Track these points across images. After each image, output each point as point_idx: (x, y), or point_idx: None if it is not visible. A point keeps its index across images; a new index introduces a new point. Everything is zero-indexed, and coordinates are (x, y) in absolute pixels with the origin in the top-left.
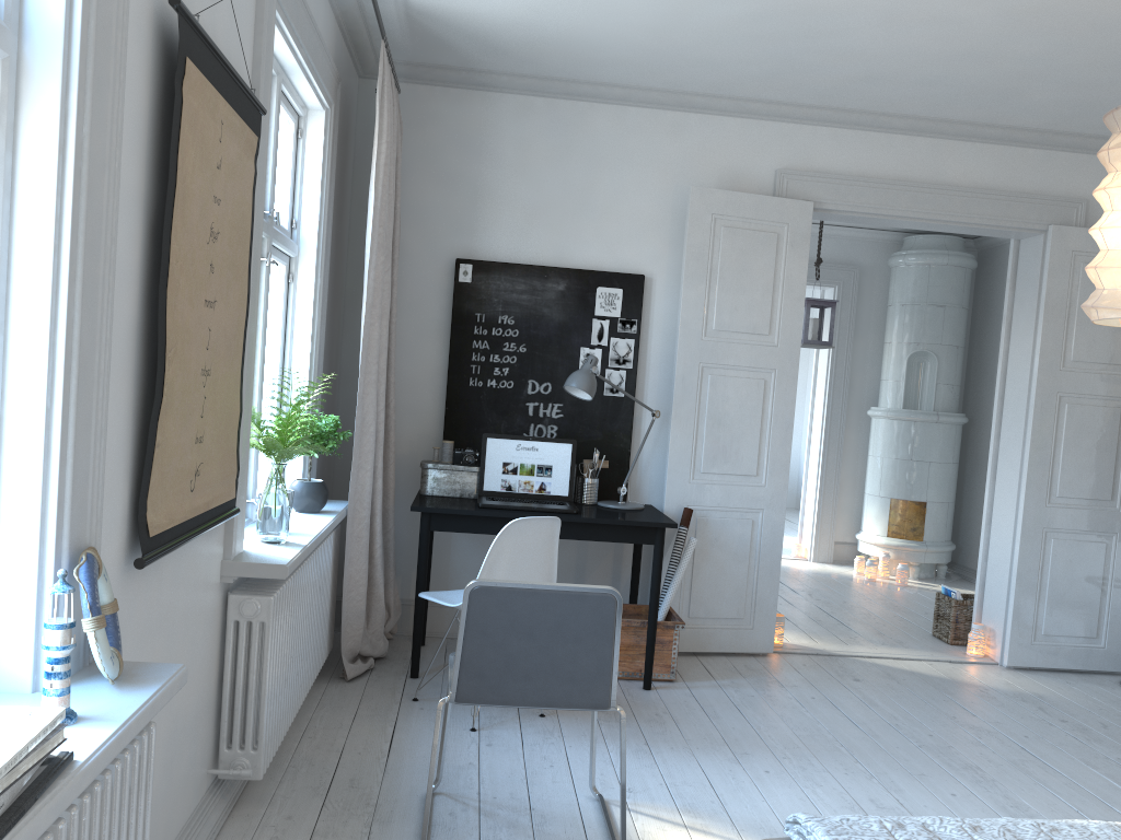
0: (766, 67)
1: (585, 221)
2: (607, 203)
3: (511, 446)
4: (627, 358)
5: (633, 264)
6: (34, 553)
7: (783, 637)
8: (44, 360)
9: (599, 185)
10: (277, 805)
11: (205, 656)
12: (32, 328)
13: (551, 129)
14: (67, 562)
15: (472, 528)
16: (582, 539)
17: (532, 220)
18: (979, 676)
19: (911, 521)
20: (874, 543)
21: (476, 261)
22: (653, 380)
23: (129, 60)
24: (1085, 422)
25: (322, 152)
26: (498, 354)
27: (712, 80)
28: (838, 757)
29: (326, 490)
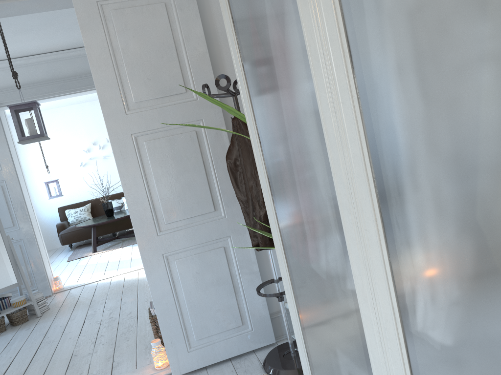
0: None
1: None
2: None
3: None
4: None
5: None
6: None
7: None
8: None
9: None
10: None
11: None
12: None
13: None
14: None
15: None
16: None
17: None
18: None
19: None
20: None
21: None
22: None
23: None
24: (167, 153)
25: None
26: None
27: None
28: None
29: None
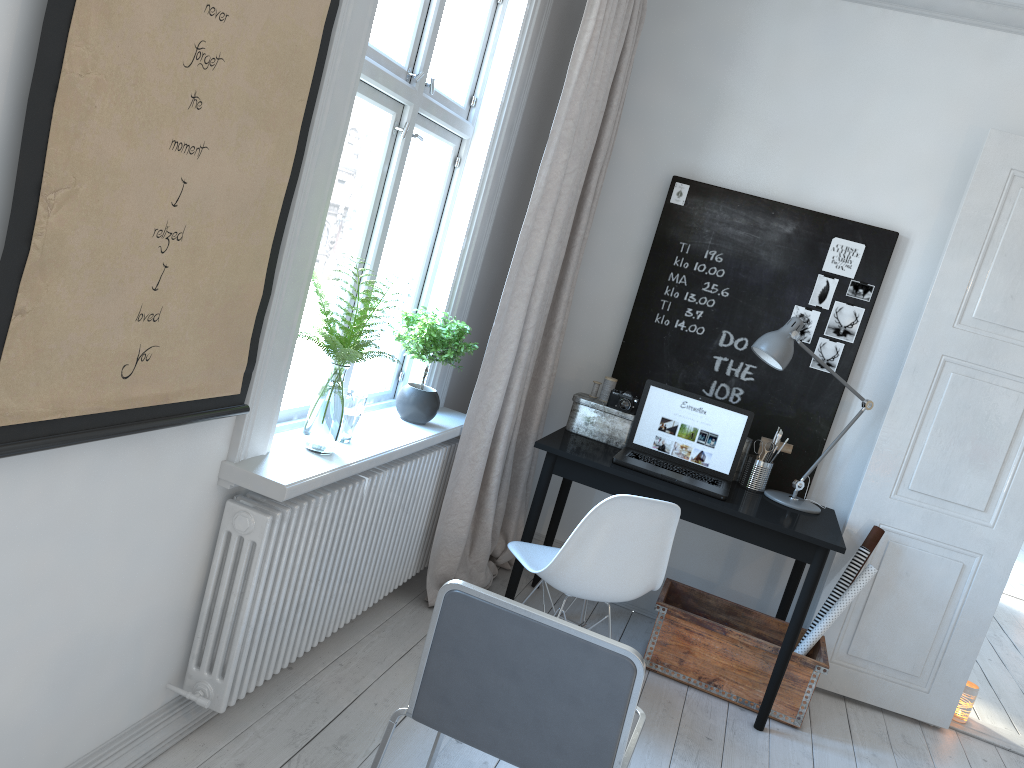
0: None
1: (839, 155)
2: (872, 137)
3: (676, 402)
4: (850, 329)
5: (888, 217)
6: None
7: (969, 712)
8: None
9: (868, 113)
10: (241, 743)
11: (171, 565)
12: None
13: (824, 37)
14: None
15: (598, 484)
16: (722, 532)
17: (774, 144)
18: None
19: None
20: None
21: (695, 183)
22: (877, 362)
23: None
24: None
25: (521, 23)
26: (695, 294)
27: None
28: None
29: (435, 403)
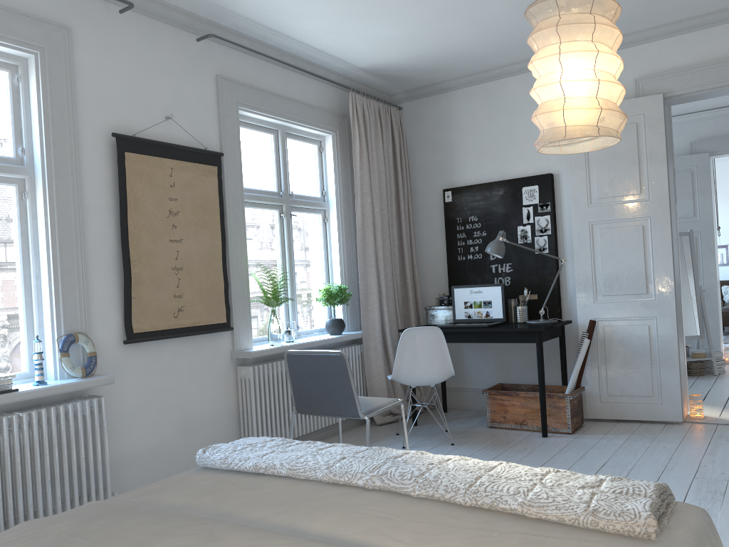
0: None
1: (512, 149)
2: (524, 135)
3: (467, 292)
4: (547, 227)
5: (545, 167)
6: (50, 333)
7: (701, 411)
8: (47, 269)
9: (518, 125)
10: None
11: (219, 392)
12: (44, 259)
13: (485, 101)
14: (64, 336)
15: None
16: (492, 342)
17: (482, 157)
18: None
19: None
20: None
21: (453, 188)
22: (569, 238)
23: (92, 161)
24: None
25: (332, 155)
26: (471, 239)
27: None
28: None
29: (341, 323)
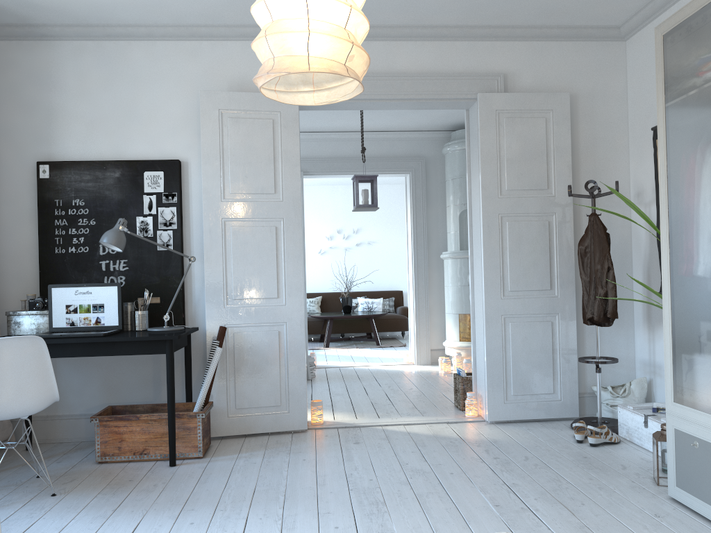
0: None
1: (133, 126)
2: (148, 111)
3: (71, 292)
4: (172, 221)
5: (172, 153)
6: None
7: (322, 416)
8: None
9: (141, 99)
10: None
11: None
12: None
13: (101, 63)
14: None
15: None
16: (109, 355)
17: (94, 129)
18: (461, 431)
19: None
20: (451, 346)
21: (52, 162)
22: (196, 235)
23: None
24: (523, 234)
25: None
26: (75, 228)
27: (199, 11)
28: (270, 505)
29: None
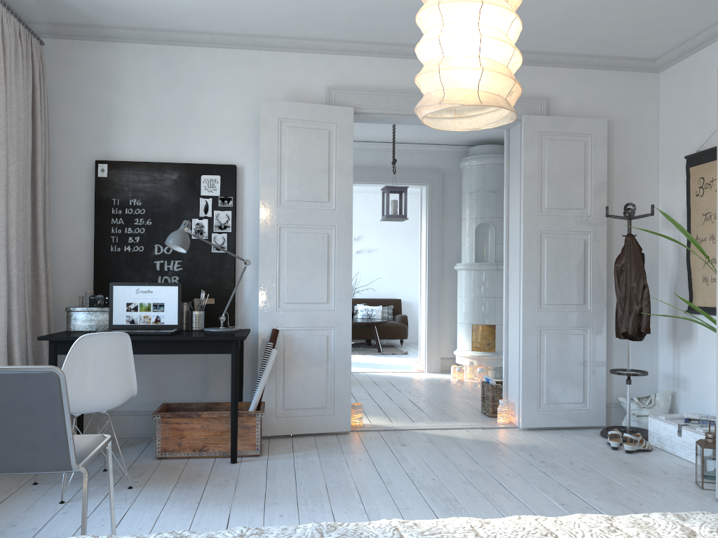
0: (295, 7)
1: (191, 129)
2: (206, 116)
3: (132, 291)
4: (227, 224)
5: (228, 158)
6: None
7: (362, 419)
8: None
9: (199, 104)
10: None
11: None
12: None
13: (161, 66)
14: None
15: None
16: (176, 353)
17: (152, 131)
18: (498, 436)
19: (486, 338)
20: (463, 355)
21: (110, 162)
22: (249, 239)
23: None
24: (560, 250)
25: None
26: (131, 227)
27: (265, 22)
28: (348, 500)
29: None
